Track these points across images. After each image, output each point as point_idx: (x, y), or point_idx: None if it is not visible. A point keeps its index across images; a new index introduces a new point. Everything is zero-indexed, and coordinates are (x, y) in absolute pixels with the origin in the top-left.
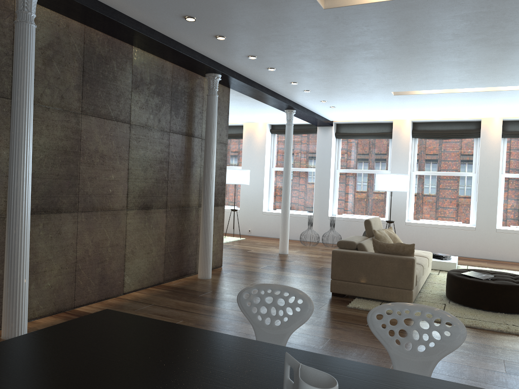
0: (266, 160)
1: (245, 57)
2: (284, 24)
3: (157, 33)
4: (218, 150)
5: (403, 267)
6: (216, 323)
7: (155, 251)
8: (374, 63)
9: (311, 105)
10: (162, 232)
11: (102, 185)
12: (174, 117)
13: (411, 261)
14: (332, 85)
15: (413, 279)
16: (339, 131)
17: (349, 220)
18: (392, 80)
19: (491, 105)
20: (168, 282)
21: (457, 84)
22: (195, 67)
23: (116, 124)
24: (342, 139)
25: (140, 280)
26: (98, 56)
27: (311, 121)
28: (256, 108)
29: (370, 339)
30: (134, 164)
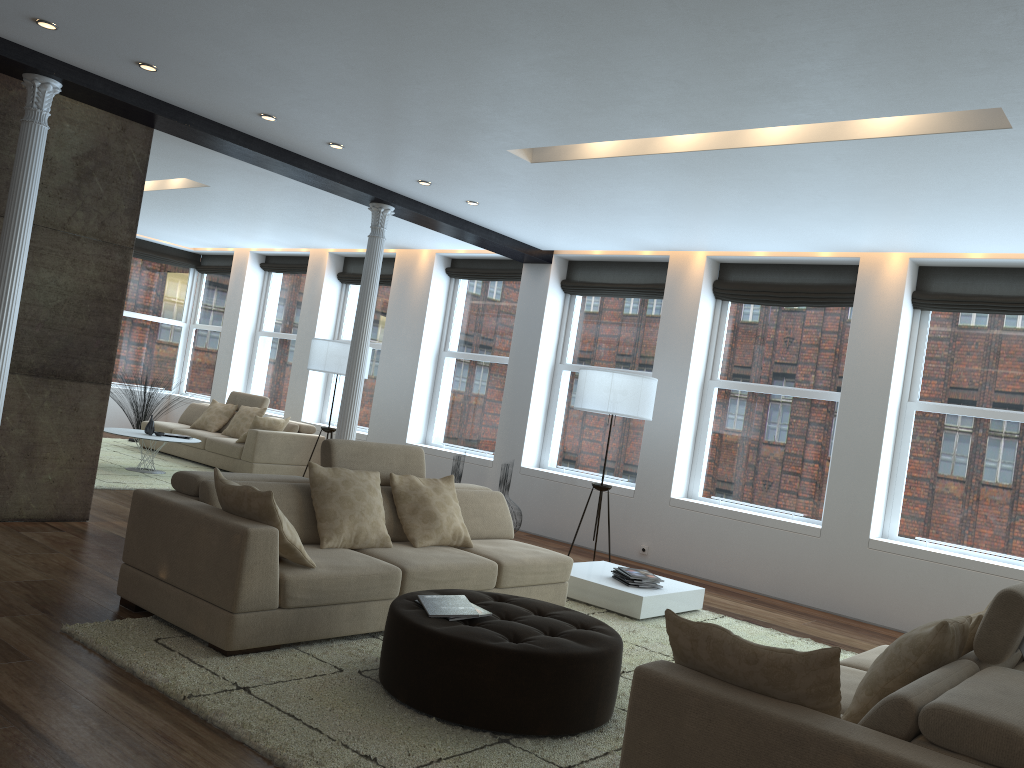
0: (427, 333)
1: (35, 25)
2: None
3: None
4: (93, 258)
5: (226, 548)
6: None
7: None
8: (301, 38)
9: (420, 194)
10: None
11: None
12: None
13: (241, 535)
14: (350, 124)
15: (240, 584)
16: (572, 278)
17: (560, 480)
18: (443, 107)
19: (808, 206)
20: None
21: (605, 120)
22: None
23: None
24: (578, 295)
25: None
26: None
27: (485, 246)
28: (339, 203)
29: None
30: None
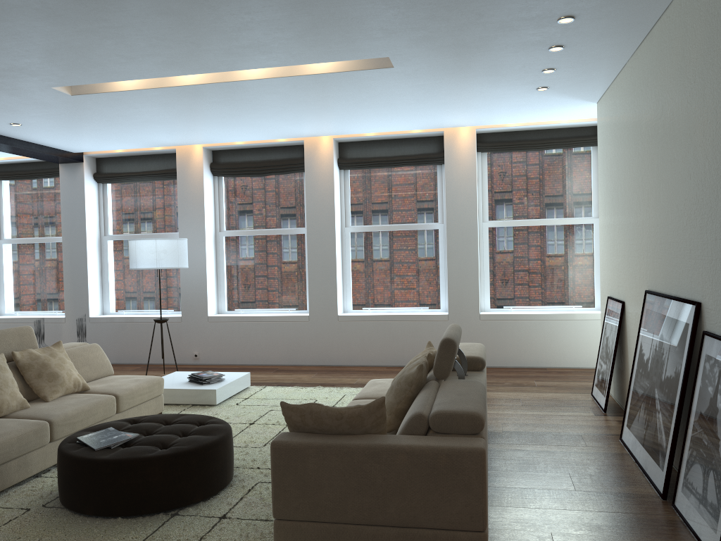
0: None
1: None
2: None
3: None
4: None
5: None
6: None
7: None
8: None
9: None
10: None
11: None
12: None
13: None
14: None
15: None
16: (102, 171)
17: (123, 321)
18: None
19: (274, 113)
20: None
21: (135, 67)
22: None
23: None
24: (109, 183)
25: None
26: None
27: (26, 154)
28: None
29: None
30: None
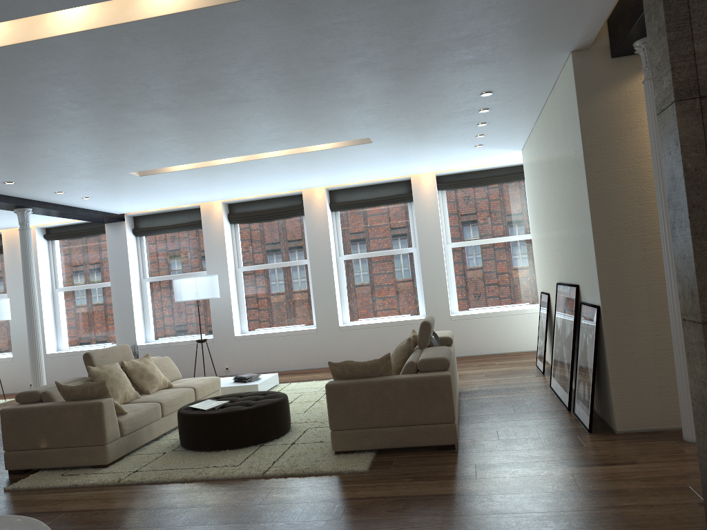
0: (42, 280)
1: None
2: None
3: None
4: None
5: (90, 415)
6: None
7: None
8: (34, 141)
9: (51, 198)
10: None
11: None
12: None
13: (99, 406)
14: (31, 172)
15: (105, 429)
16: (139, 227)
17: (165, 346)
18: (102, 160)
19: (283, 175)
20: None
21: (194, 156)
22: None
23: None
24: (145, 236)
25: None
26: None
27: (83, 219)
28: None
29: None
30: None
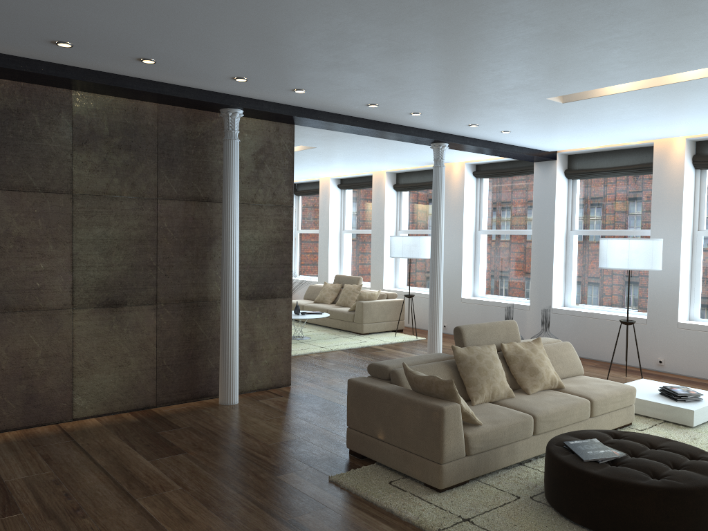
0: (465, 220)
1: (233, 80)
2: (171, 28)
3: (73, 68)
4: (271, 217)
5: (428, 420)
6: (80, 482)
7: (135, 363)
8: (415, 59)
9: (467, 132)
10: (150, 337)
11: (21, 278)
12: (166, 178)
13: (438, 412)
14: (431, 101)
15: (443, 444)
16: (573, 168)
17: (584, 316)
18: (507, 81)
19: None
20: (167, 406)
21: (635, 70)
22: (189, 104)
23: (45, 197)
24: (578, 179)
25: (106, 403)
26: (4, 112)
27: (508, 156)
28: (404, 145)
29: None
30: (83, 247)
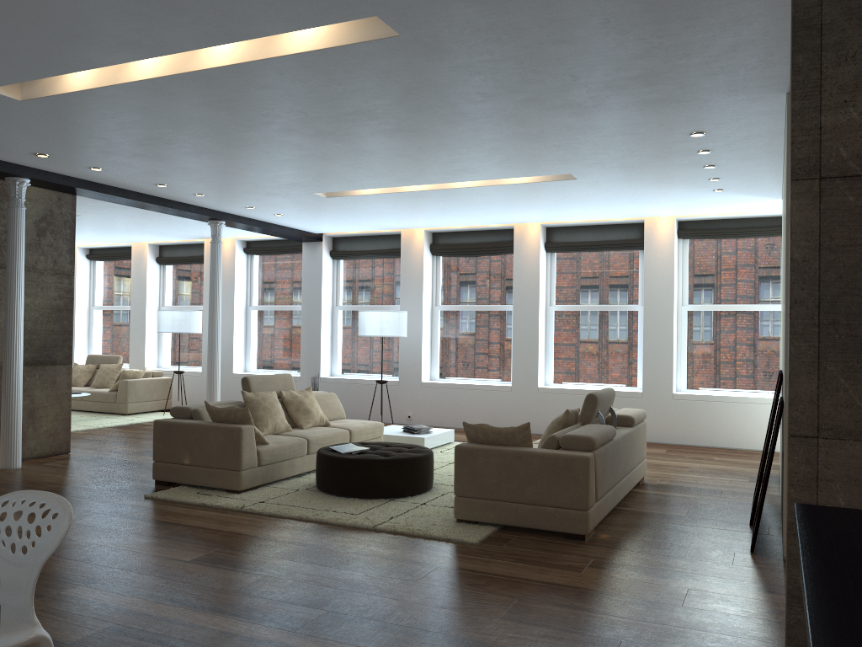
0: (237, 295)
1: (33, 155)
2: (6, 117)
3: None
4: (53, 284)
5: (229, 439)
6: None
7: None
8: (212, 158)
9: (244, 212)
10: None
11: None
12: None
13: (238, 431)
14: (217, 186)
15: (241, 455)
16: (337, 249)
17: (348, 382)
18: (283, 179)
19: (484, 207)
20: None
21: (377, 181)
22: None
23: None
24: (342, 259)
25: None
26: None
27: (279, 235)
28: (179, 219)
29: (87, 531)
30: None
